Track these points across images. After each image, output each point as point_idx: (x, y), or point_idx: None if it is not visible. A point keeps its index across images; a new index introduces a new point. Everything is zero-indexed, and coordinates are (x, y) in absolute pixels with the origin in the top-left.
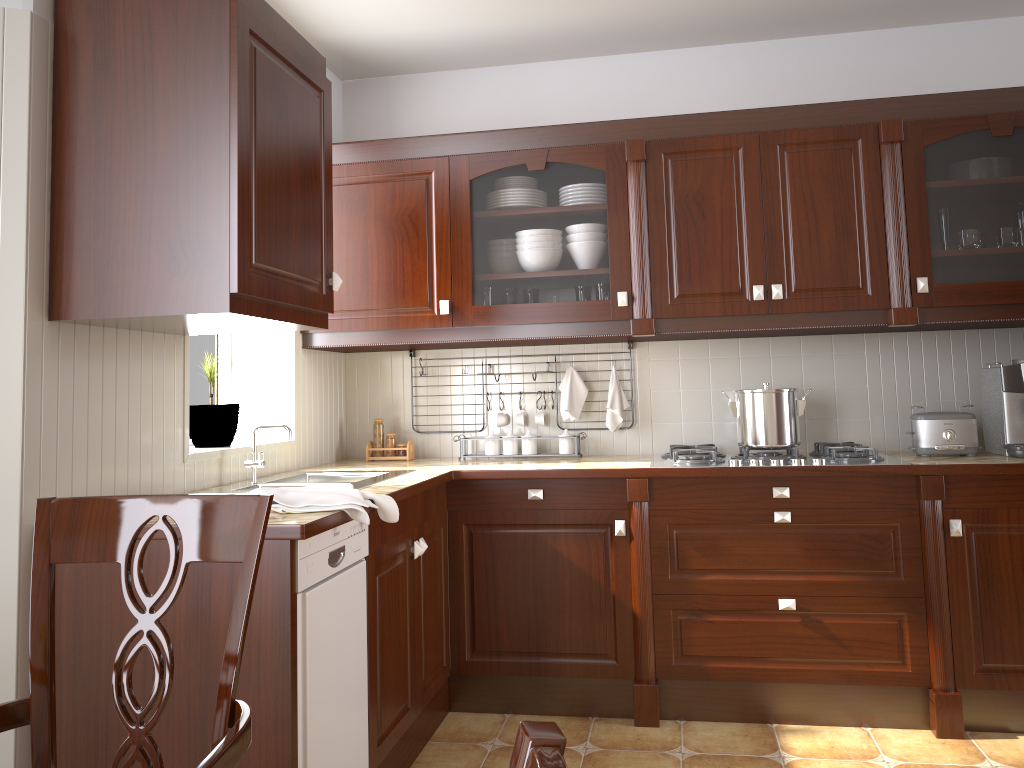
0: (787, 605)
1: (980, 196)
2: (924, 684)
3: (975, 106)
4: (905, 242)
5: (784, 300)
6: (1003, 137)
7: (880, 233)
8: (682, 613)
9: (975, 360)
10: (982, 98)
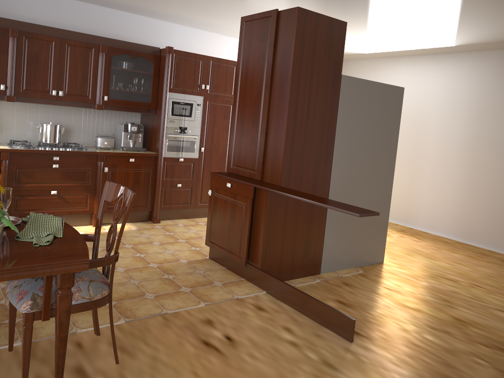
0: (54, 192)
1: (125, 74)
2: (92, 213)
3: (128, 46)
4: (103, 84)
5: (63, 96)
6: (134, 58)
7: (96, 80)
8: (17, 196)
9: (115, 120)
10: (130, 45)
